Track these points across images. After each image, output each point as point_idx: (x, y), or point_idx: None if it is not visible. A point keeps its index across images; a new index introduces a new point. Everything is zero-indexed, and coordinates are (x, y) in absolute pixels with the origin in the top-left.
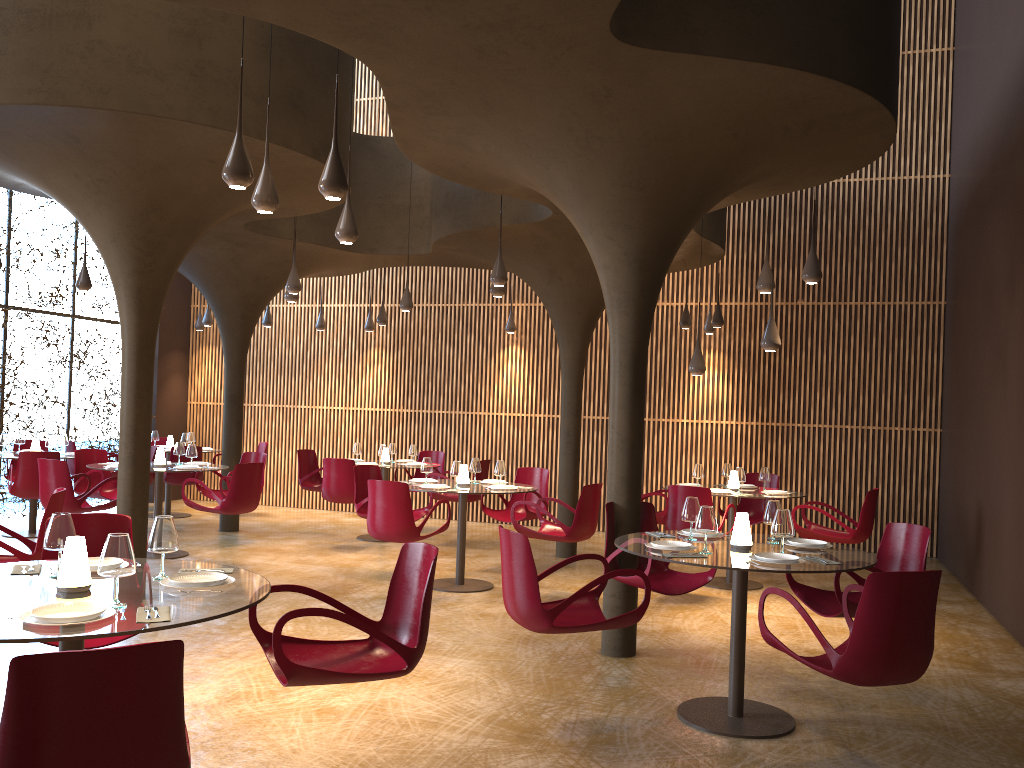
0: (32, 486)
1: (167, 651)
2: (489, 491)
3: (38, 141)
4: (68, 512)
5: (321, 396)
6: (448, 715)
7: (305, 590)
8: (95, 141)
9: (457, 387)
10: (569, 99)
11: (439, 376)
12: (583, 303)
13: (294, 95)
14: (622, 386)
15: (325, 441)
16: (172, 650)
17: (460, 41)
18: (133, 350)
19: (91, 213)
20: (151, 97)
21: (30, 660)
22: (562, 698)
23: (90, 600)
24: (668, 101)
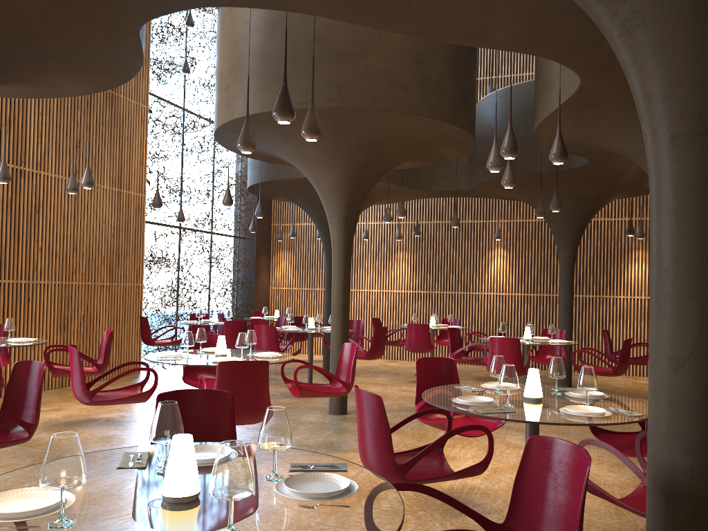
0: (232, 342)
1: None
2: (555, 344)
3: None
4: None
5: (363, 283)
6: (637, 481)
7: None
8: (349, 127)
9: (458, 276)
10: None
11: (446, 269)
12: (578, 220)
13: (464, 95)
14: None
15: (366, 312)
16: None
17: None
18: (342, 256)
19: (324, 171)
20: (399, 101)
21: None
22: None
23: (562, 404)
24: None
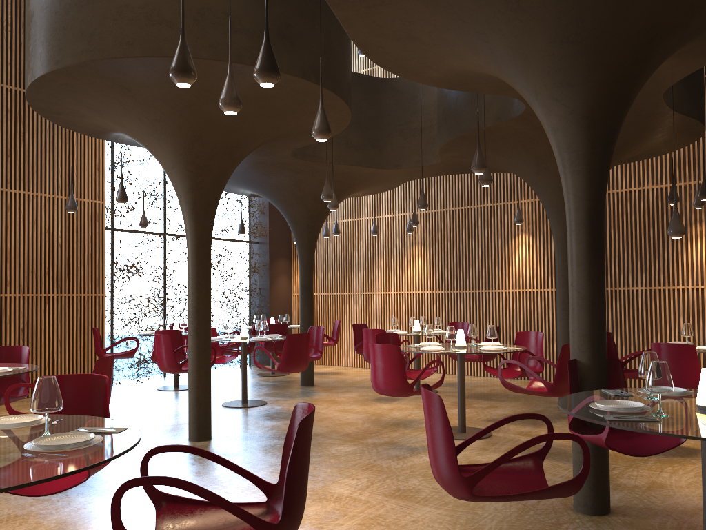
0: None
1: None
2: (478, 352)
3: (106, 95)
4: (174, 373)
5: (379, 284)
6: None
7: (196, 451)
8: (140, 88)
9: (479, 271)
10: None
11: (465, 263)
12: None
13: (282, 28)
14: (578, 244)
15: (383, 318)
16: None
17: None
18: (193, 249)
19: (156, 148)
20: (164, 42)
21: None
22: None
23: None
24: None
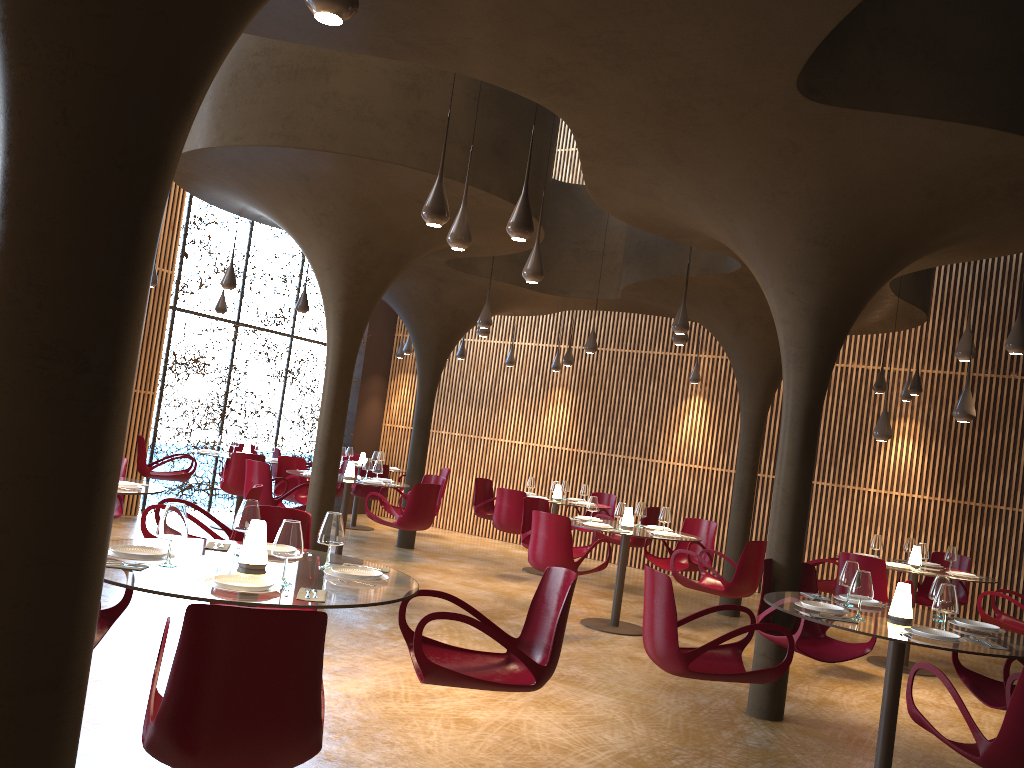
0: (239, 484)
1: (312, 620)
2: (651, 536)
3: (275, 178)
4: None
5: (504, 429)
6: (579, 745)
7: (451, 598)
8: (321, 180)
9: (636, 433)
10: (756, 154)
11: (619, 420)
12: (768, 358)
13: (498, 144)
14: (791, 442)
15: (503, 473)
16: (317, 620)
17: (649, 97)
18: (335, 368)
19: (312, 243)
20: (372, 142)
21: (202, 609)
22: (696, 748)
23: (263, 576)
24: (858, 158)
